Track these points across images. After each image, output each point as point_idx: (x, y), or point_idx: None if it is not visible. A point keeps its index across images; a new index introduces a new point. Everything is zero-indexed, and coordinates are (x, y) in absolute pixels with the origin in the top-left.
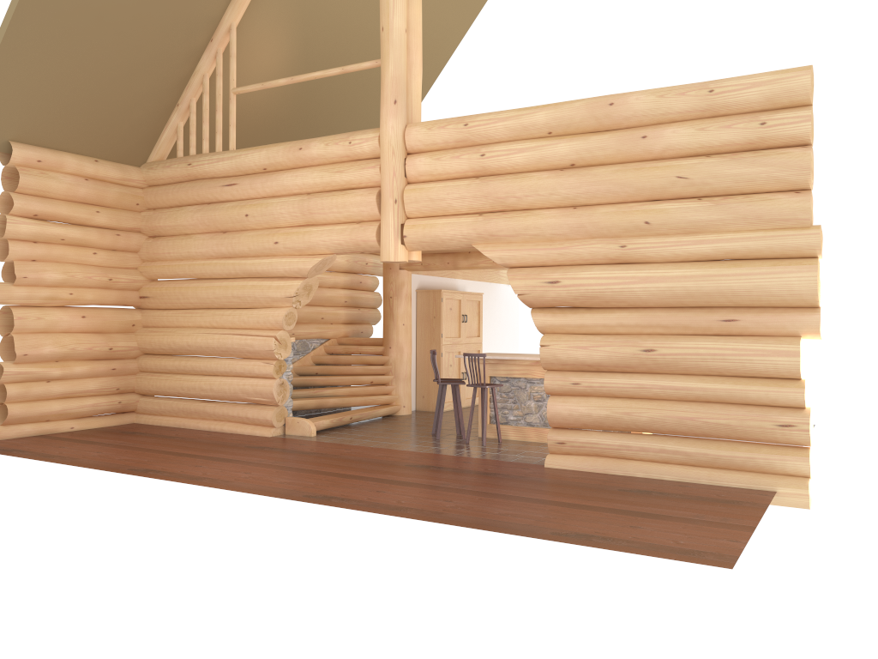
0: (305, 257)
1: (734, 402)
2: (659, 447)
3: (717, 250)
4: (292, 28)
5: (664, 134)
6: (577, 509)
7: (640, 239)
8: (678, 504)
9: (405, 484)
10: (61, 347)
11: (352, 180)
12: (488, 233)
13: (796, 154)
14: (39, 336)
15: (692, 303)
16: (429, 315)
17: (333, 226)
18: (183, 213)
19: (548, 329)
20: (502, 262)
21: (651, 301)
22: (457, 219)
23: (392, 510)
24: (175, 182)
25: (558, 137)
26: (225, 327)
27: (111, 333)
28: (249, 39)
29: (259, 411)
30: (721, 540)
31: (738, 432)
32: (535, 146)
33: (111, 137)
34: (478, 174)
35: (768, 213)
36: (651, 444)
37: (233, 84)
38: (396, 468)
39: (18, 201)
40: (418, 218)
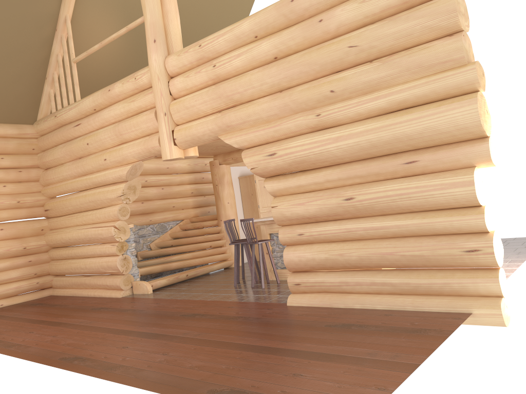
0: (123, 166)
1: (426, 234)
2: (370, 281)
3: (390, 103)
4: (117, 12)
5: (335, 14)
6: (265, 354)
7: (331, 106)
8: (365, 338)
9: (155, 336)
10: None
11: (141, 105)
12: (225, 125)
13: (443, 1)
14: None
15: (378, 152)
16: (248, 193)
17: (135, 140)
18: (56, 150)
19: (277, 192)
20: (238, 146)
21: (345, 157)
22: (205, 118)
23: (104, 371)
24: (53, 130)
25: (262, 38)
26: (90, 223)
27: (26, 237)
28: (86, 25)
29: (113, 279)
30: (369, 388)
31: (432, 261)
32: (247, 49)
33: (3, 107)
34: (215, 82)
35: (427, 59)
36: (363, 279)
37: (72, 56)
38: (168, 320)
39: None
40: (183, 123)
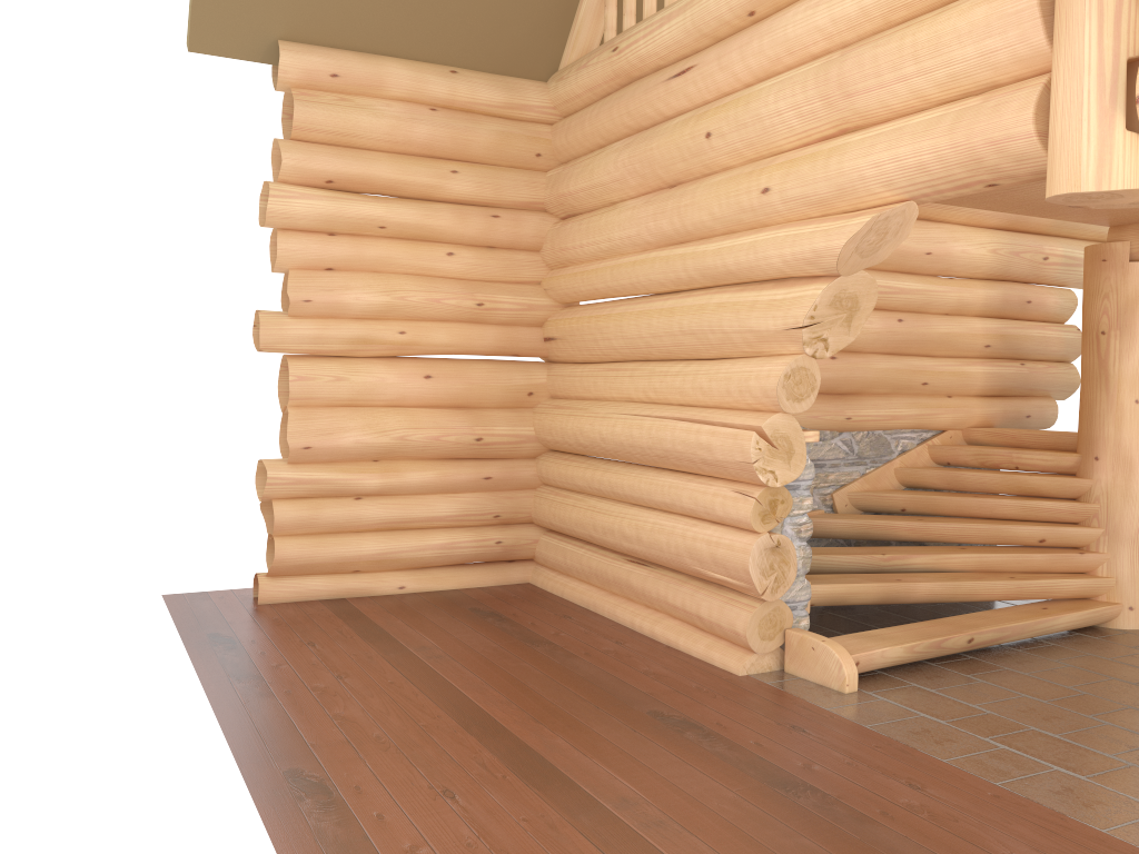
0: (832, 220)
1: None
2: None
3: None
4: None
5: None
6: None
7: None
8: None
9: None
10: (377, 434)
11: None
12: None
13: None
14: (339, 413)
15: None
16: None
17: (907, 117)
18: (602, 157)
19: None
20: None
21: None
22: None
23: None
24: (599, 98)
25: None
26: (671, 402)
27: (487, 408)
28: None
29: (722, 607)
30: None
31: None
32: None
33: (475, 19)
34: None
35: None
36: None
37: None
38: None
39: (290, 154)
40: None
